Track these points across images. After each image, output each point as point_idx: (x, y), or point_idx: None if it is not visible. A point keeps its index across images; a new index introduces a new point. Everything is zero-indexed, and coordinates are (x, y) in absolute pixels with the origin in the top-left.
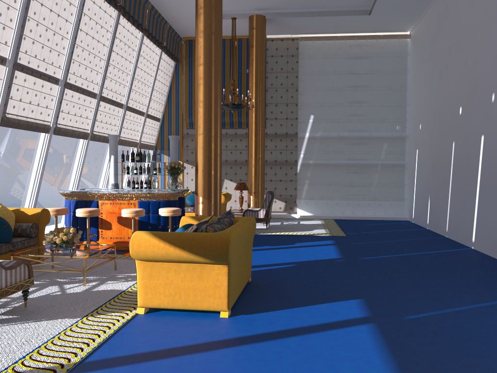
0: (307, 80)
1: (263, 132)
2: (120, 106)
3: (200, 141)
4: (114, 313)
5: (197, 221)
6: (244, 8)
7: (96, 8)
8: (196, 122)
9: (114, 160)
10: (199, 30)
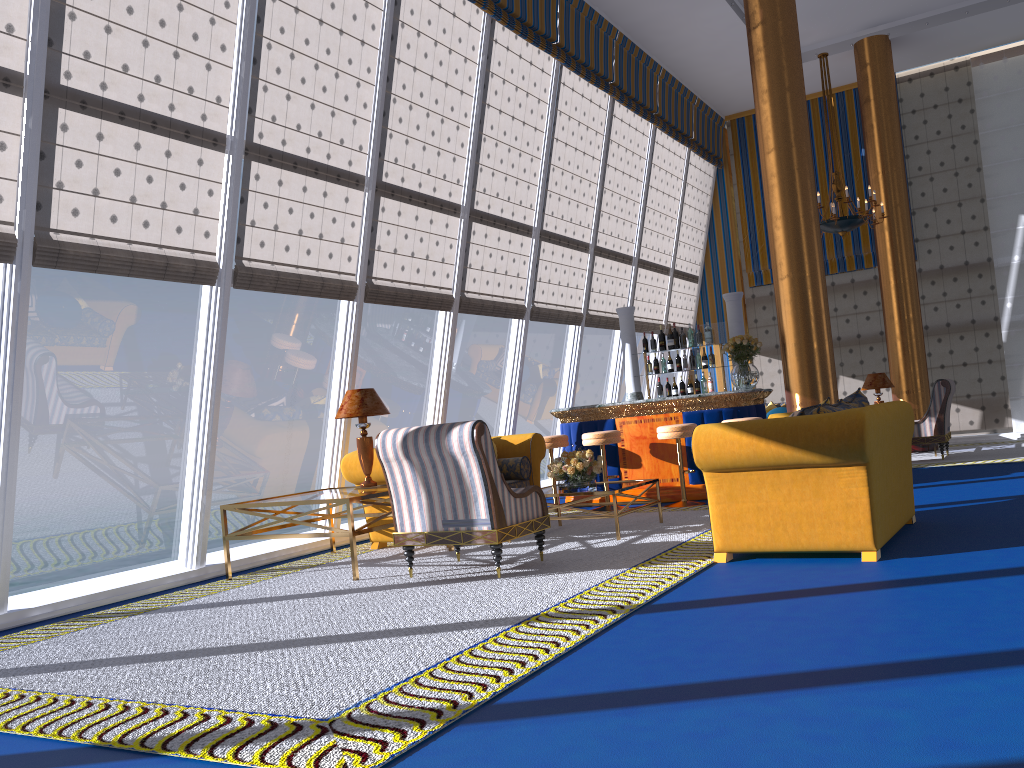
0: (1002, 143)
1: (911, 267)
2: (627, 261)
3: (784, 289)
4: (677, 562)
5: None
6: (841, 31)
7: (576, 98)
8: (773, 256)
9: (630, 351)
10: (760, 91)
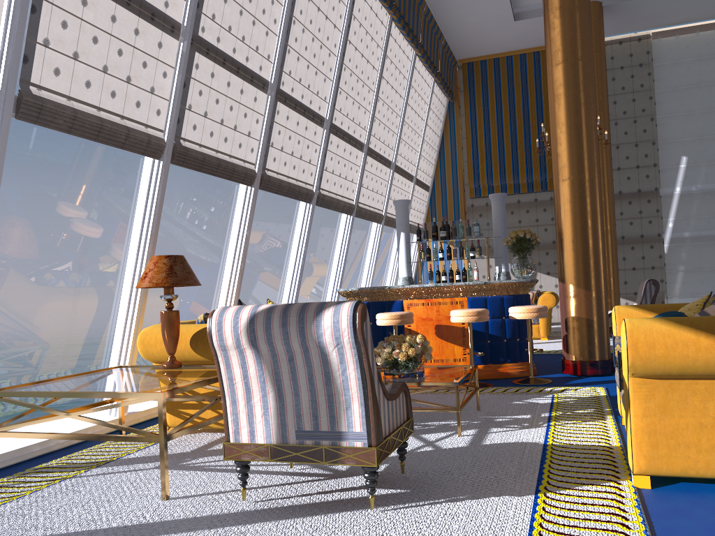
0: (671, 100)
1: (611, 189)
2: (387, 165)
3: (567, 190)
4: (587, 486)
5: (651, 313)
6: None
7: (366, 8)
8: (557, 159)
9: (405, 239)
10: (553, 7)
